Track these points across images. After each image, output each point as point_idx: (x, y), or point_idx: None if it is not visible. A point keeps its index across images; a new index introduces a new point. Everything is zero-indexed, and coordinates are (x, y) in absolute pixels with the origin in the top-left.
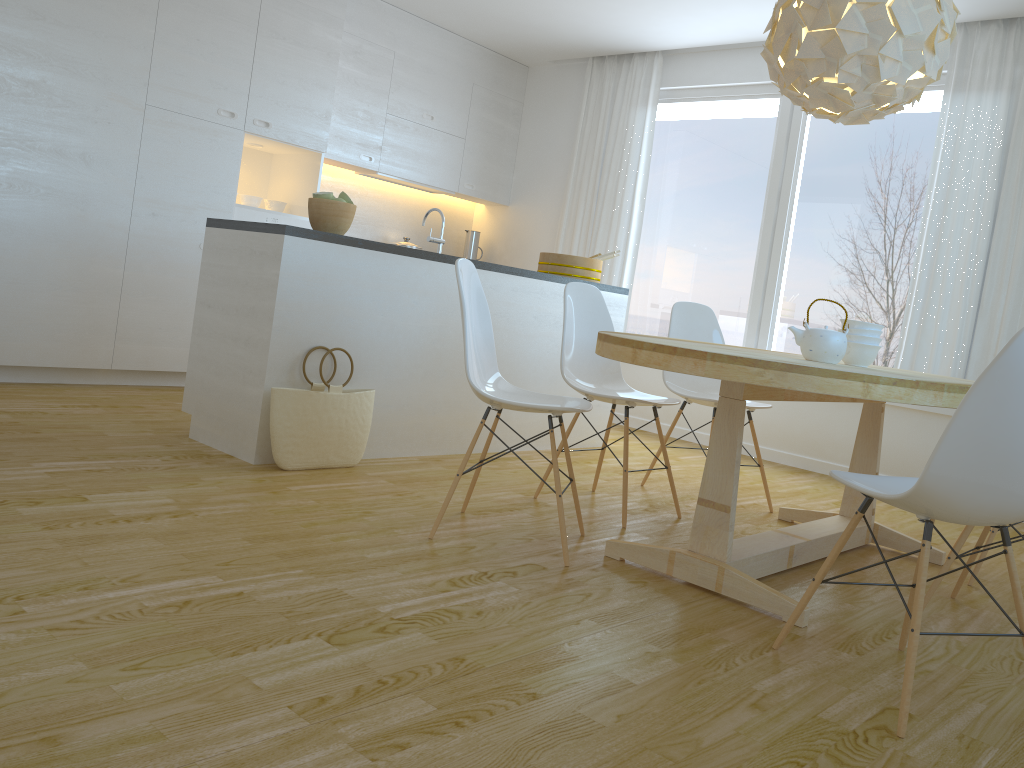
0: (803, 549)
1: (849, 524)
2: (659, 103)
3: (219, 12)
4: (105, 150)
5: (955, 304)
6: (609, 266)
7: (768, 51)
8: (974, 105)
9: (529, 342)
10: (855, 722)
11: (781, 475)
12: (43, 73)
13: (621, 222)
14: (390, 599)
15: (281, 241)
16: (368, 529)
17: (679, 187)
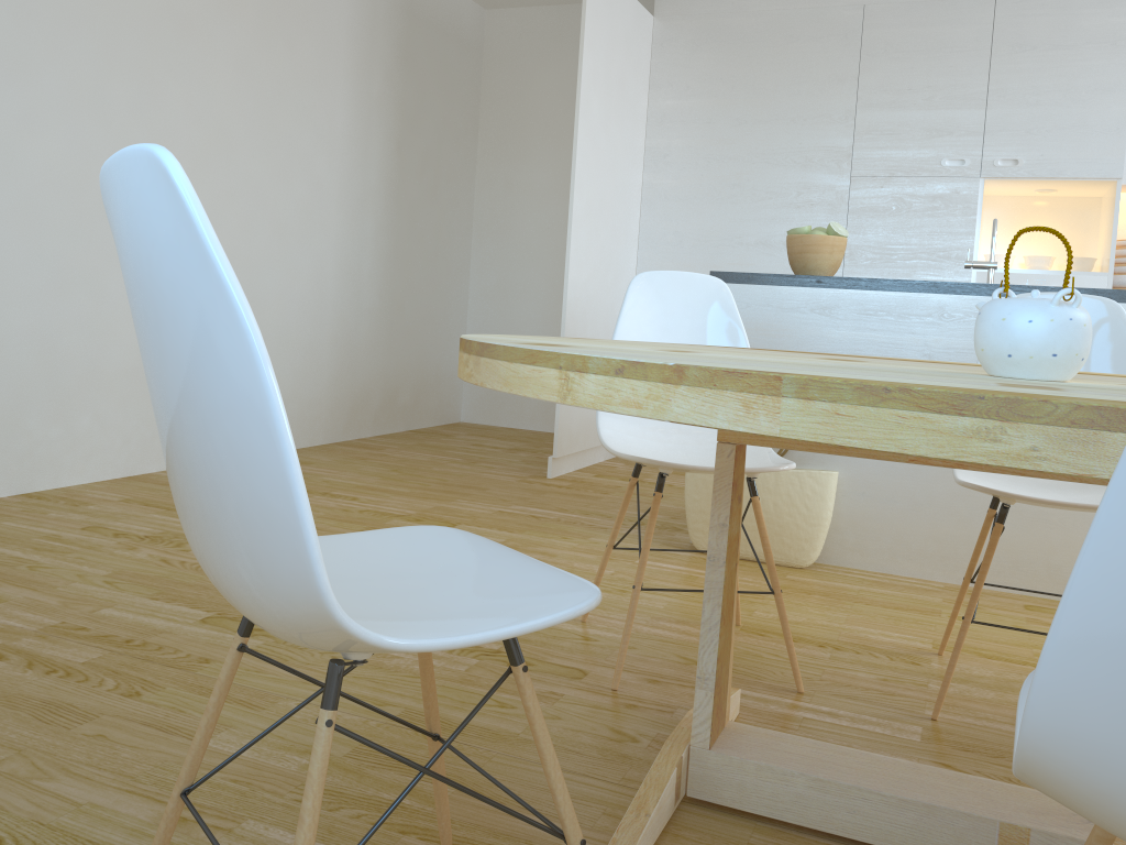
0: None
1: None
2: None
3: (934, 49)
4: None
5: None
6: None
7: None
8: None
9: None
10: None
11: None
12: (746, 172)
13: None
14: None
15: None
16: None
17: None
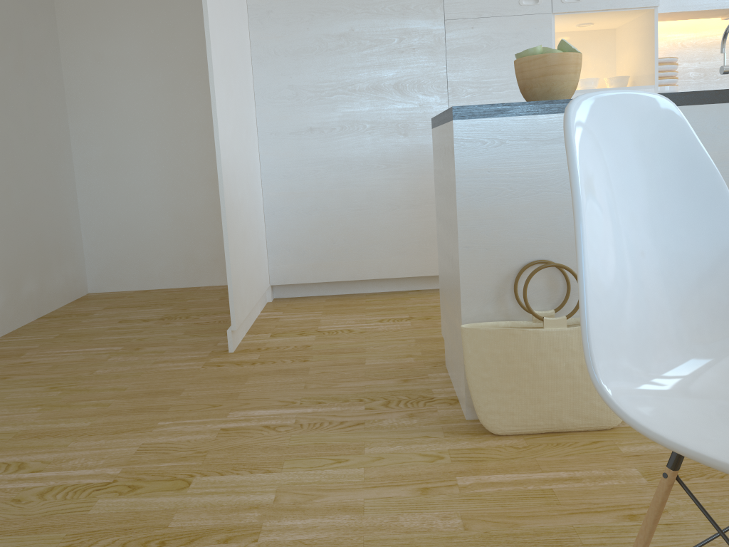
0: None
1: None
2: None
3: None
4: (414, 75)
5: None
6: None
7: None
8: None
9: None
10: None
11: None
12: (350, 23)
13: None
14: None
15: (452, 130)
16: None
17: None
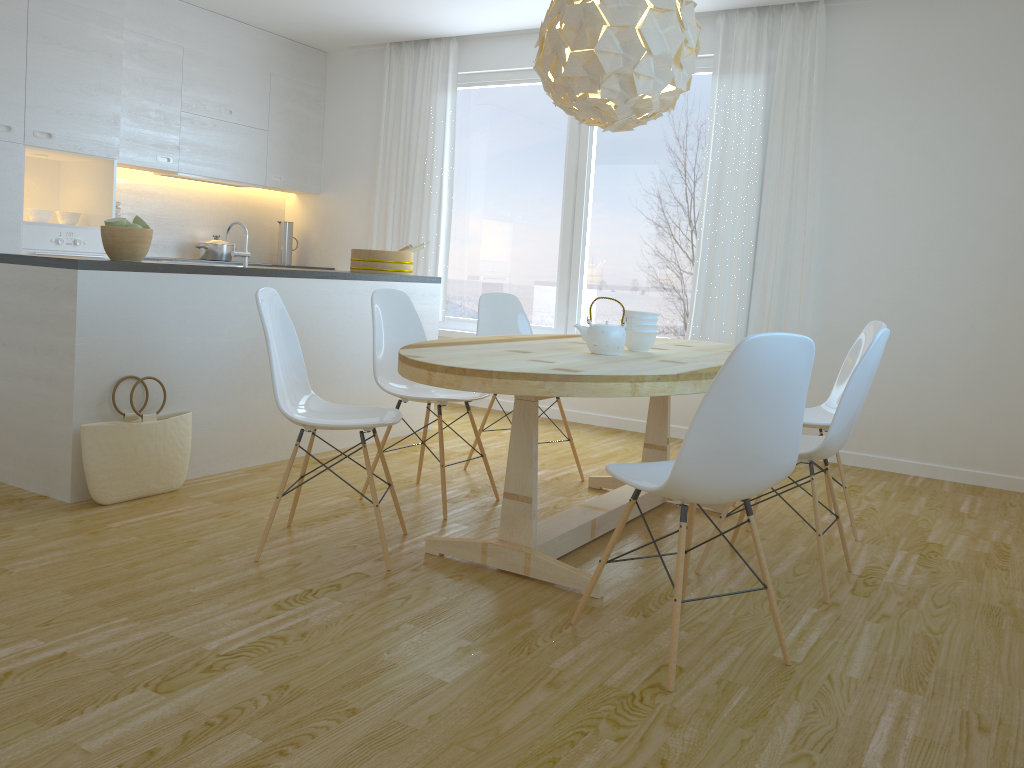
0: (604, 520)
1: (625, 510)
2: (459, 87)
3: None
4: None
5: (734, 269)
6: (424, 250)
7: (539, 67)
8: (738, 87)
9: (347, 341)
10: (634, 684)
11: (596, 438)
12: None
13: (432, 206)
14: (216, 634)
15: (75, 276)
16: (193, 560)
17: (484, 169)
